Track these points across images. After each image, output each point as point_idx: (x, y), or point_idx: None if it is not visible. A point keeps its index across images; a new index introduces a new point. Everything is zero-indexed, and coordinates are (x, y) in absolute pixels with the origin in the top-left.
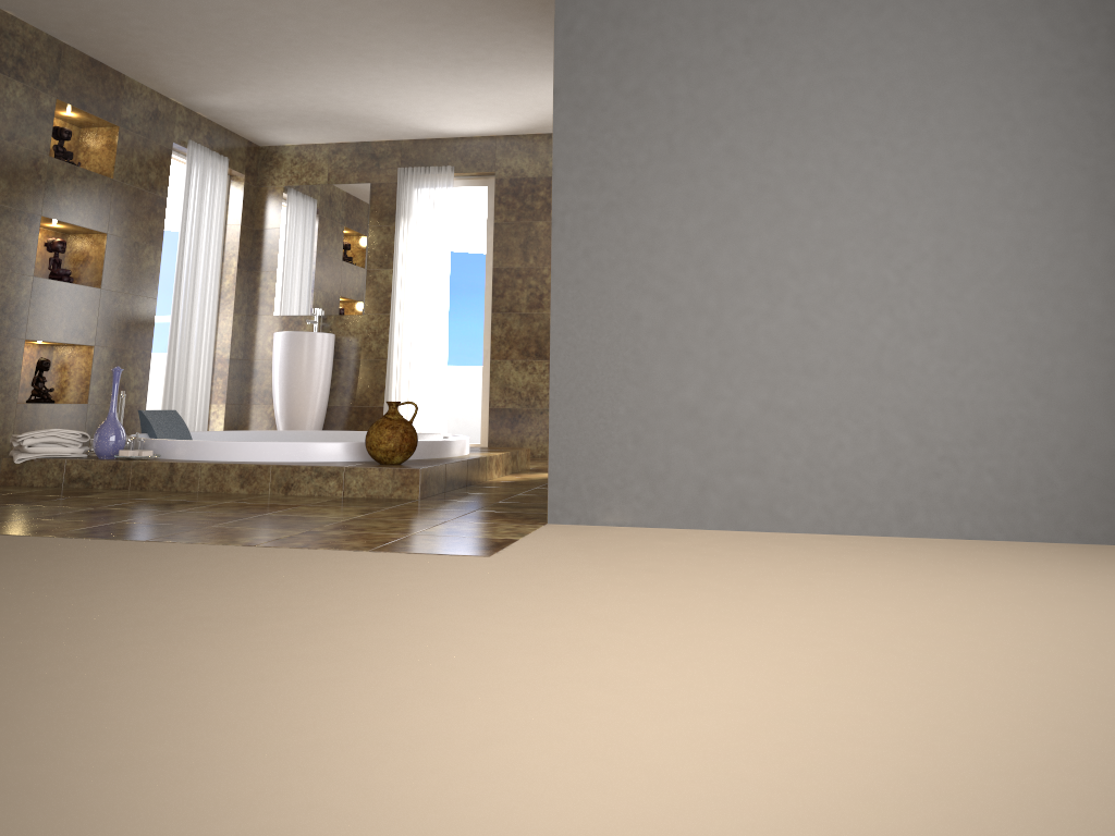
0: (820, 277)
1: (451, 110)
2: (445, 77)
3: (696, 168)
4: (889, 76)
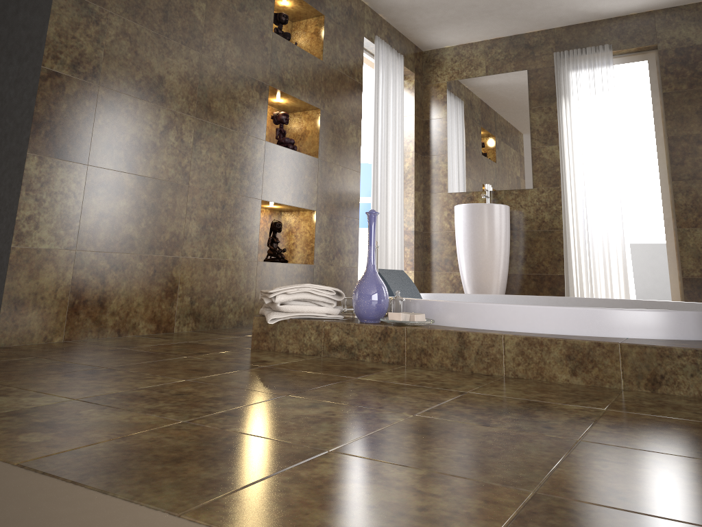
0: None
1: None
2: None
3: None
4: None
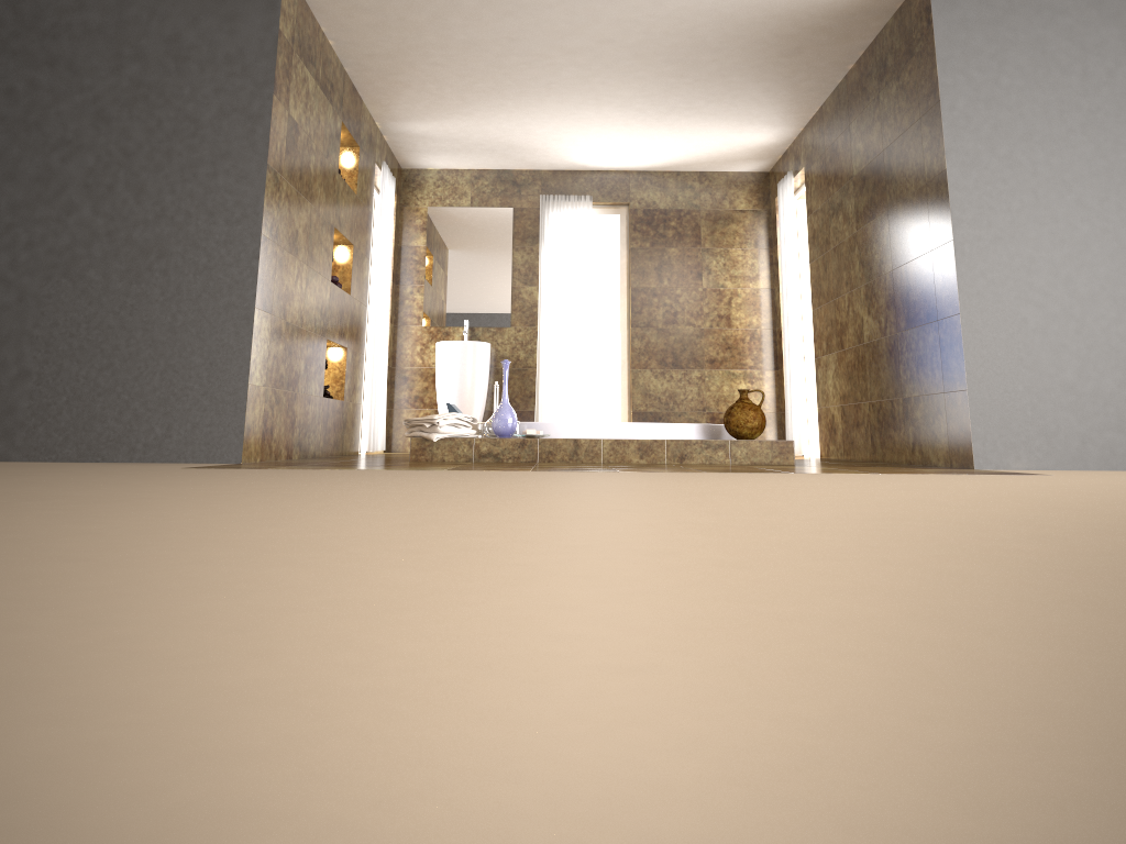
0: None
1: (617, 147)
2: (646, 121)
3: (1055, 214)
4: None
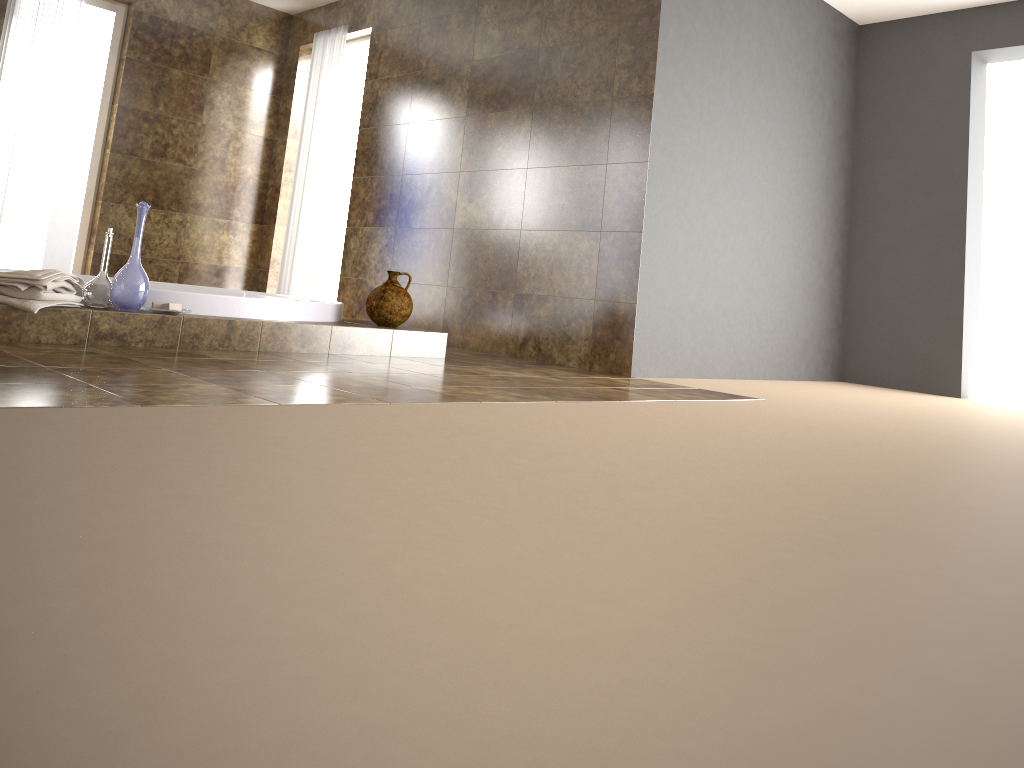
0: (740, 235)
1: None
2: None
3: (706, 155)
4: (770, 128)
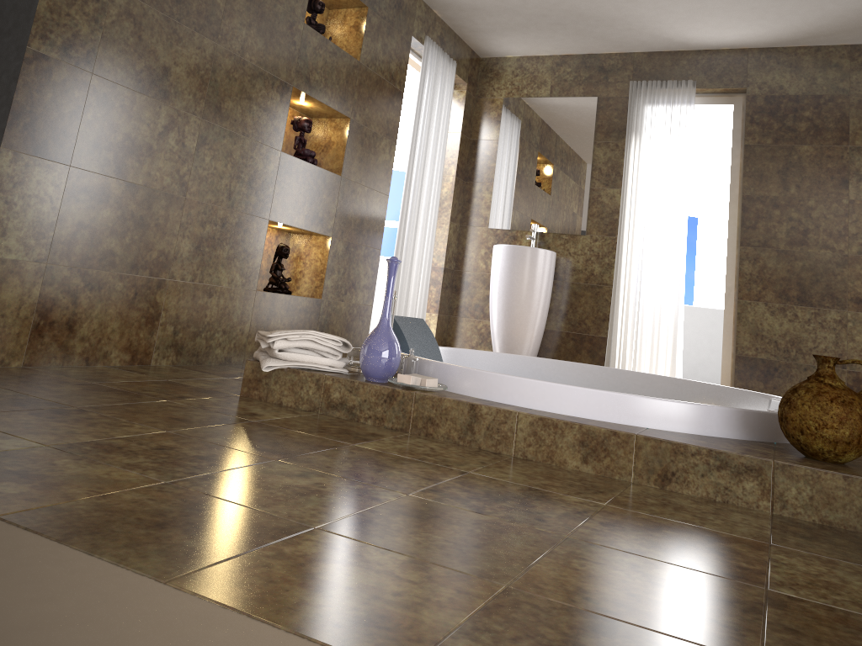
0: None
1: (717, 8)
2: None
3: None
4: None
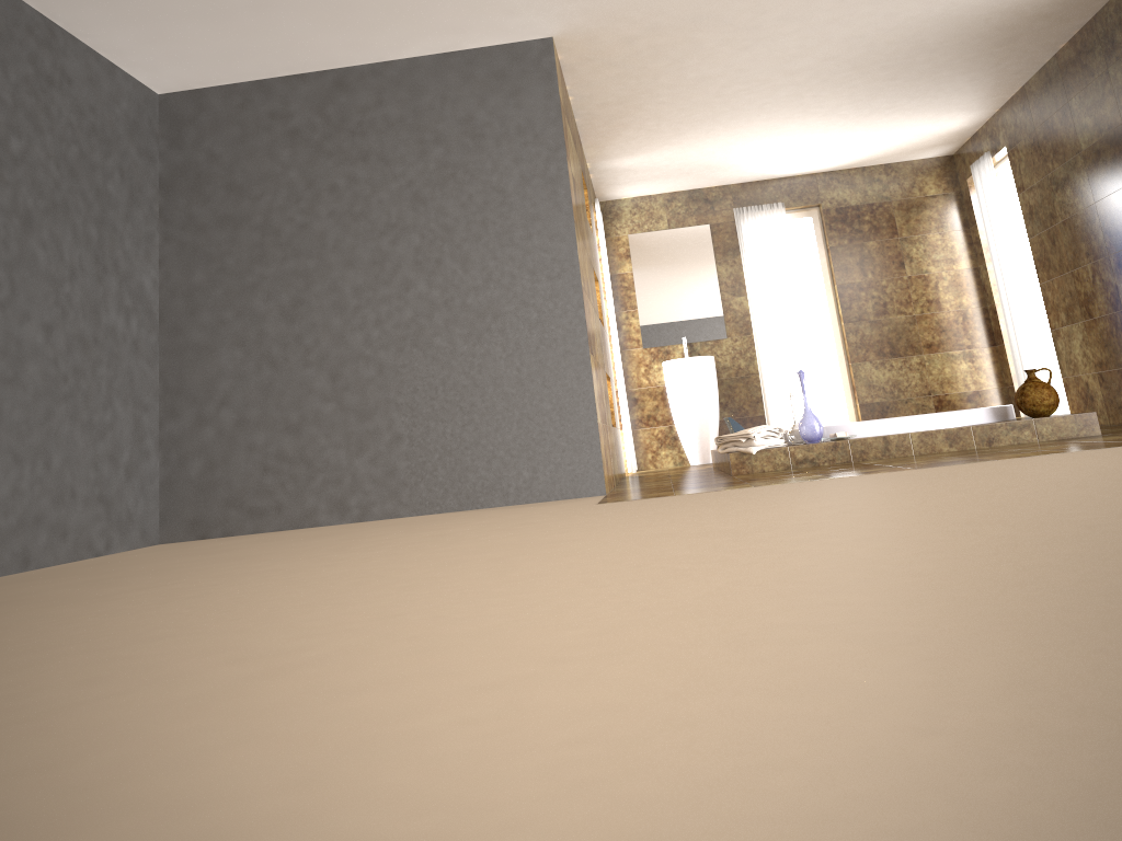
0: None
1: (809, 153)
2: (845, 125)
3: None
4: None
